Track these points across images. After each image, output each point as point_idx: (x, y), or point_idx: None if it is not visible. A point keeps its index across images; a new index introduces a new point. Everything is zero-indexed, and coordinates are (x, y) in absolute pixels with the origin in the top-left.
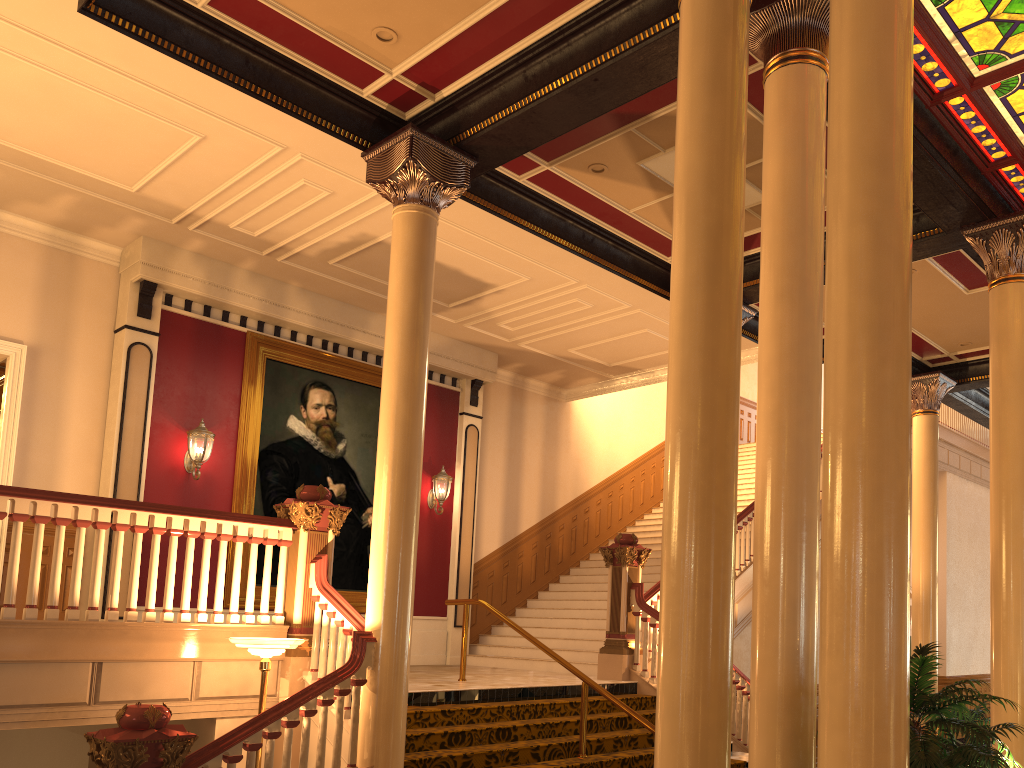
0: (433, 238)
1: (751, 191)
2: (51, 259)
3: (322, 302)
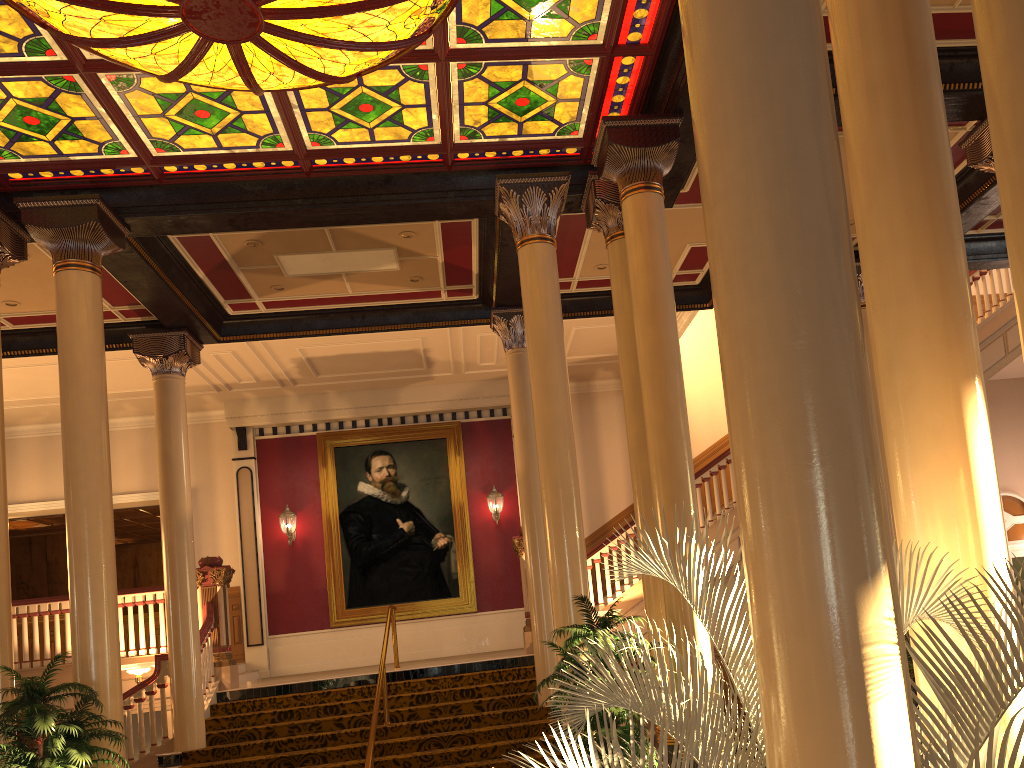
0: (171, 392)
1: (374, 251)
2: (195, 431)
3: (357, 395)
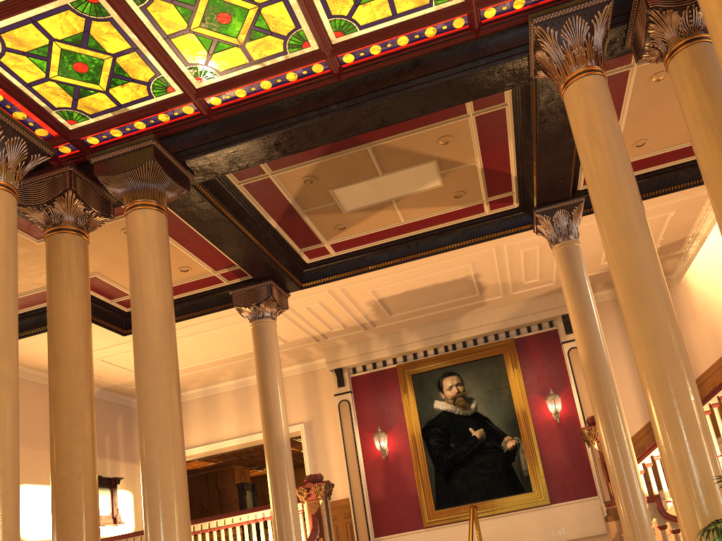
0: (264, 333)
1: (416, 168)
2: (306, 378)
3: (424, 329)
